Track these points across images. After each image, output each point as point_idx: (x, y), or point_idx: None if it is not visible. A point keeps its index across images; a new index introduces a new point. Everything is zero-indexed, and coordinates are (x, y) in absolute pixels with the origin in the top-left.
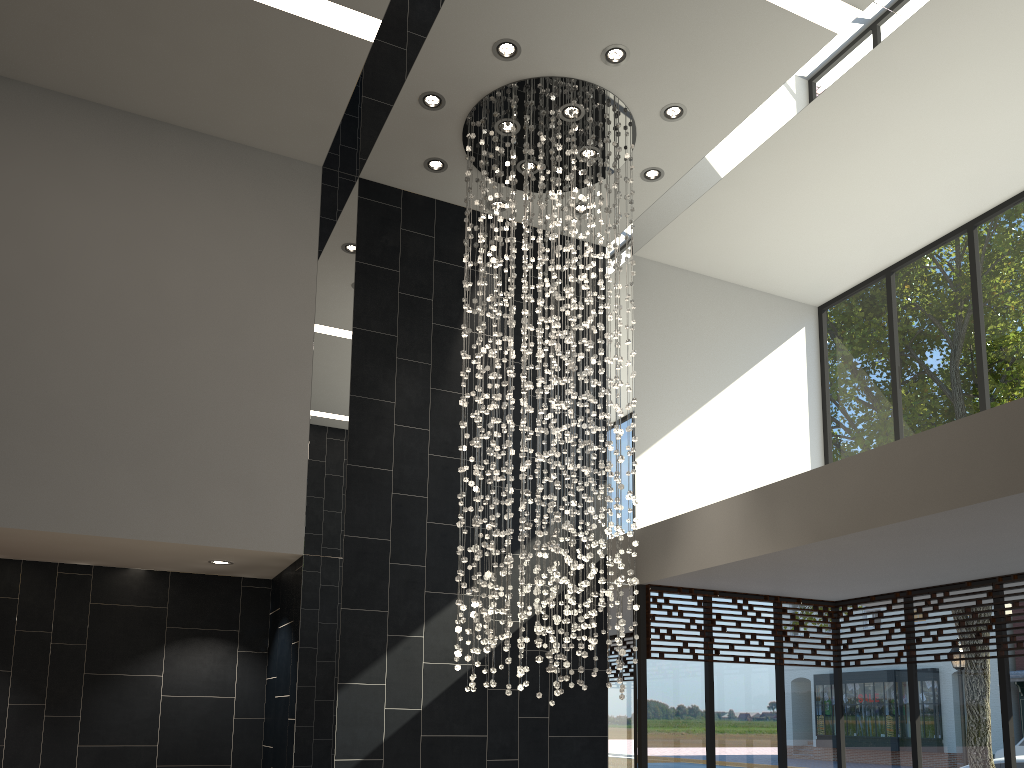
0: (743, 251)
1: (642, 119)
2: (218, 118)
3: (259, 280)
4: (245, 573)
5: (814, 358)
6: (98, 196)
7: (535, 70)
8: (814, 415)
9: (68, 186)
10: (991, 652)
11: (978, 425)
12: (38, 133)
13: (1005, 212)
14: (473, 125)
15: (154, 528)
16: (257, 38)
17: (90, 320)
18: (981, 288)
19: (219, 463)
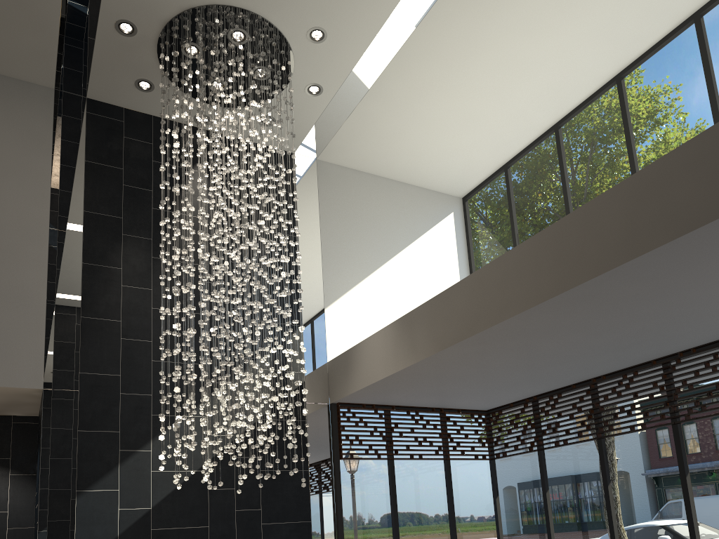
0: (397, 153)
1: (294, 41)
2: None
3: (0, 174)
4: (12, 411)
5: (461, 234)
6: None
7: None
8: (464, 275)
9: None
10: (593, 436)
11: (539, 242)
12: None
13: (578, 114)
14: (162, 47)
15: None
16: None
17: None
18: (567, 170)
19: None
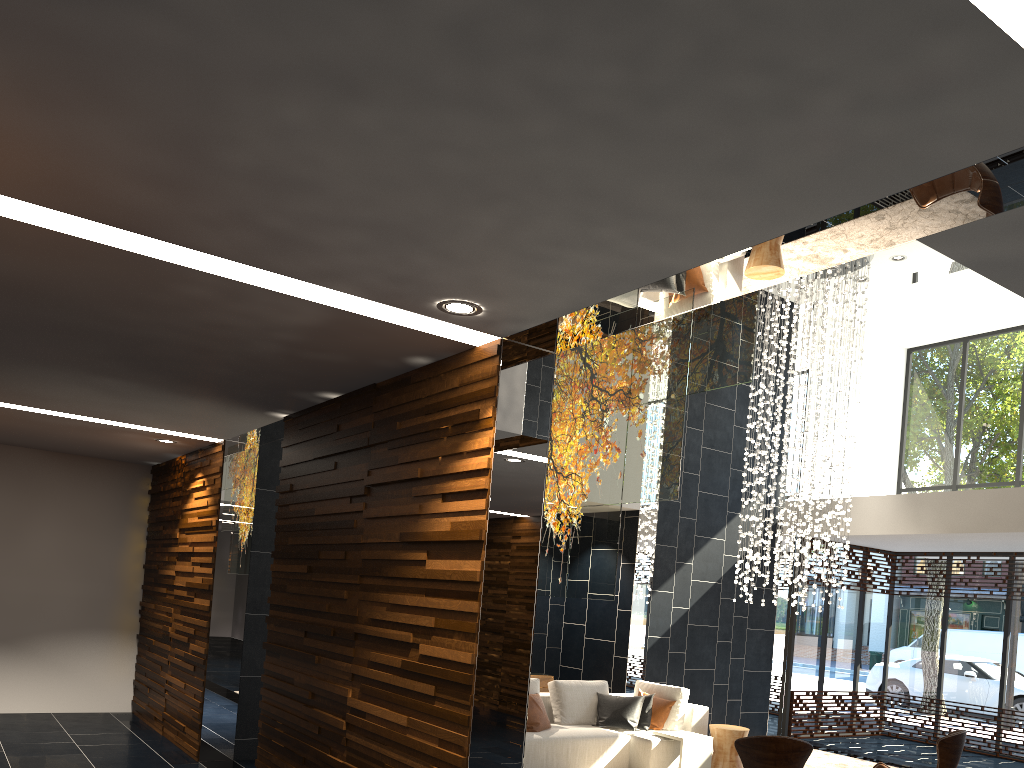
0: (884, 318)
1: (877, 258)
2: None
3: None
4: None
5: (901, 385)
6: None
7: None
8: (897, 425)
9: None
10: (1002, 596)
11: None
12: None
13: None
14: None
15: None
16: None
17: None
18: None
19: None
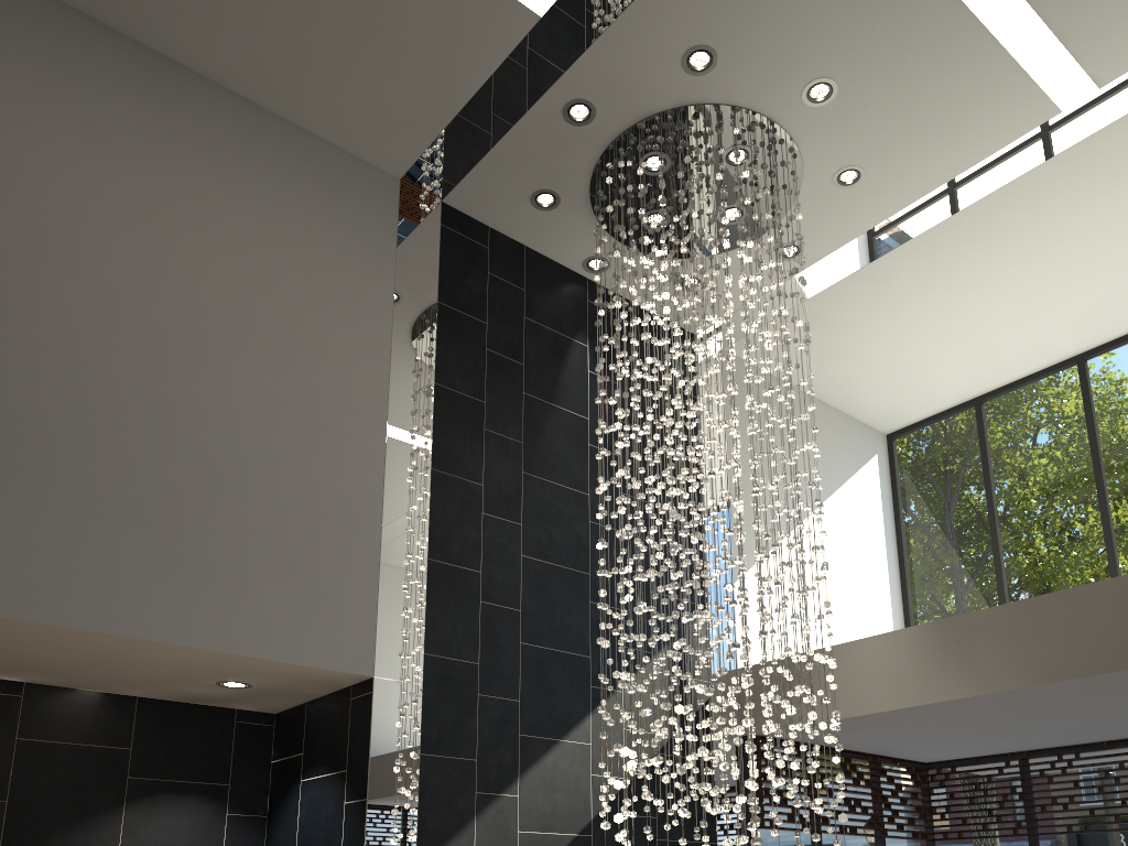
0: (842, 359)
1: (811, 180)
2: (288, 87)
3: (323, 304)
4: (248, 703)
5: (887, 489)
6: (116, 153)
7: (720, 94)
8: (891, 551)
9: (75, 131)
10: None
11: None
12: (36, 51)
13: (1122, 347)
14: (621, 152)
15: (175, 626)
16: None
17: (97, 318)
18: (1098, 424)
19: (267, 541)
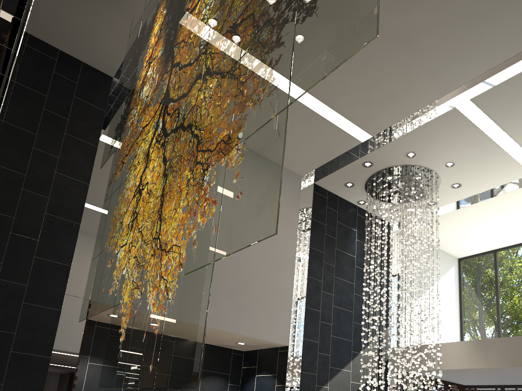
0: (444, 234)
1: (442, 185)
2: None
3: (279, 222)
4: (238, 348)
5: (457, 279)
6: None
7: (416, 163)
8: (456, 304)
9: None
10: None
11: None
12: None
13: None
14: (379, 176)
15: (237, 327)
16: (317, 131)
17: None
18: None
19: (261, 301)
